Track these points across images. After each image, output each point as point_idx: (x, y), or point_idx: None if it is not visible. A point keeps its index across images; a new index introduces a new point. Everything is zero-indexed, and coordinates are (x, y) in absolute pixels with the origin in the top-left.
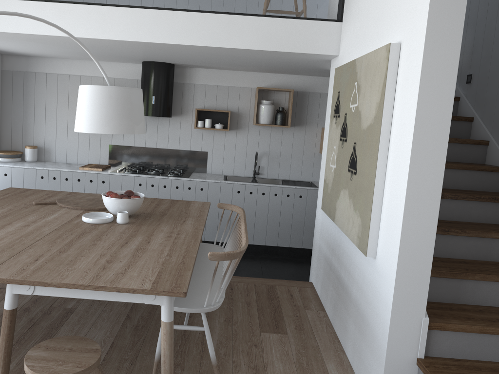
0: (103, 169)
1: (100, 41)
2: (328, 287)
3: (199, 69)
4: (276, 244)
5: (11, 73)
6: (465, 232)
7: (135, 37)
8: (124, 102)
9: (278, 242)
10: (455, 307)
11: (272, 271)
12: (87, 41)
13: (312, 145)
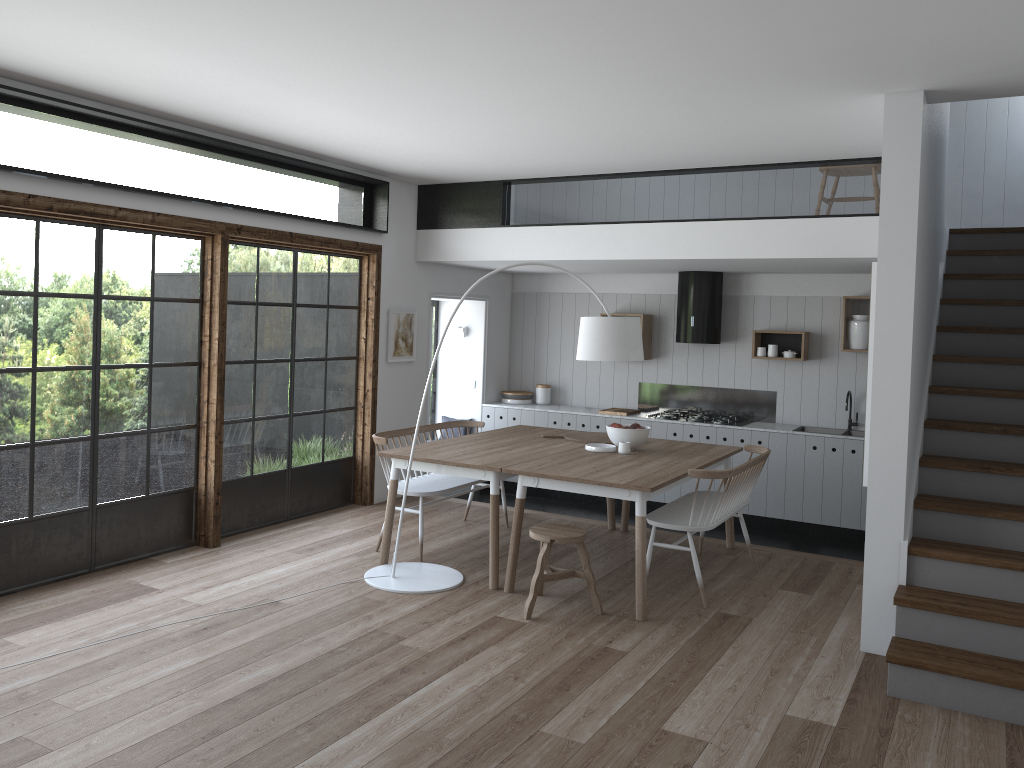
0: (627, 414)
1: (613, 260)
2: None
3: (759, 275)
4: None
5: (523, 295)
6: (1011, 470)
7: (650, 255)
8: (619, 331)
9: None
10: (969, 546)
11: (856, 559)
12: (600, 261)
13: None
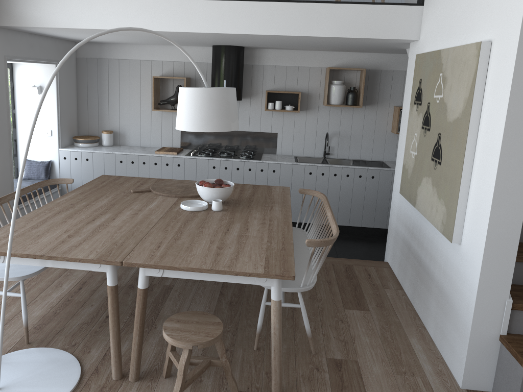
0: (177, 153)
1: (181, 33)
2: (406, 268)
3: (268, 50)
4: (348, 223)
5: (86, 60)
6: None
7: (215, 29)
8: (223, 102)
9: (350, 222)
10: None
11: (345, 250)
12: (168, 33)
13: (384, 124)
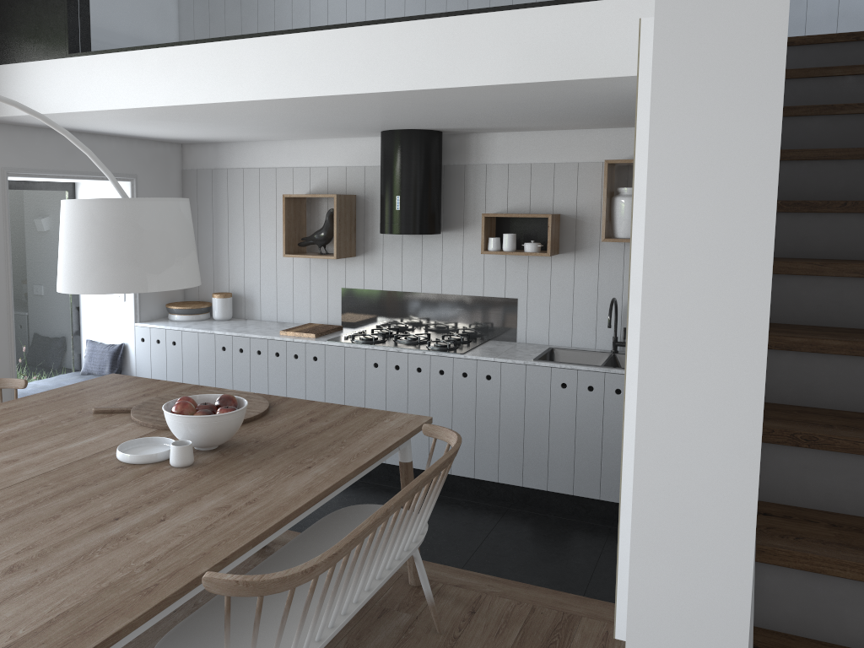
0: (318, 335)
1: (236, 106)
2: None
3: (493, 134)
4: None
5: (195, 173)
6: None
7: (281, 91)
8: (122, 229)
9: None
10: None
11: None
12: (223, 109)
13: None
